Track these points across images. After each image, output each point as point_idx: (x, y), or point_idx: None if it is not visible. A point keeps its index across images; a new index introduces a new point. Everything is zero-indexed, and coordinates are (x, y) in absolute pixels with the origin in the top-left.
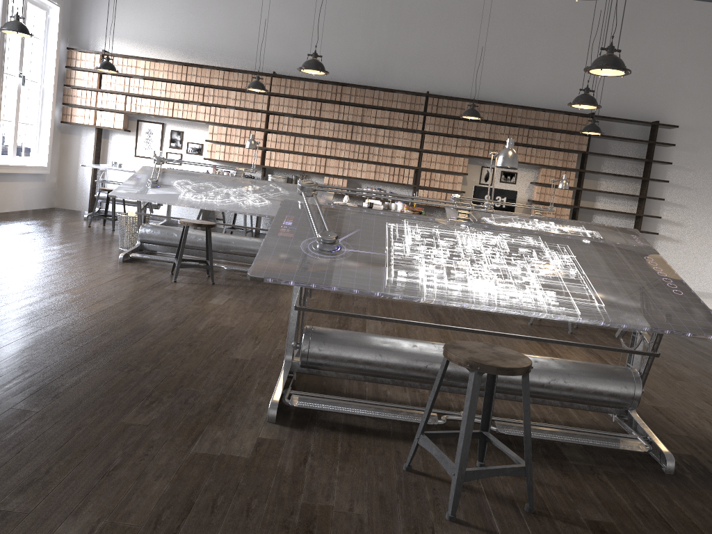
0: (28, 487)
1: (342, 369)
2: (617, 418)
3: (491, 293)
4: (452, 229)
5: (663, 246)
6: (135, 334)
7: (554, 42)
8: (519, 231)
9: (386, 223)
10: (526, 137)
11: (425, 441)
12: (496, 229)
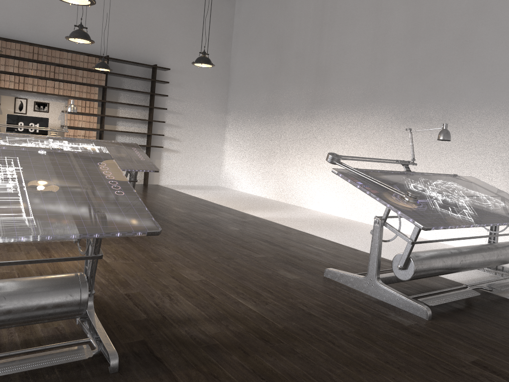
0: None
1: None
2: (79, 320)
3: None
4: None
5: (168, 156)
6: None
7: None
8: None
9: None
10: (53, 72)
11: None
12: None
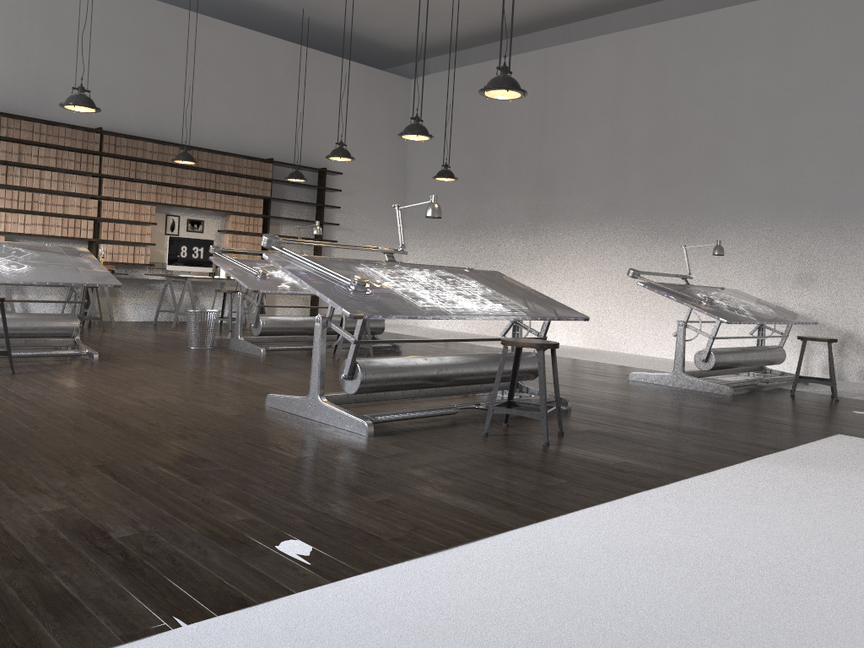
0: (359, 491)
1: (385, 388)
2: None
3: (479, 309)
4: (397, 268)
5: None
6: (103, 418)
7: (228, 83)
8: (430, 267)
9: (357, 268)
10: (214, 182)
11: (501, 409)
12: (418, 267)
